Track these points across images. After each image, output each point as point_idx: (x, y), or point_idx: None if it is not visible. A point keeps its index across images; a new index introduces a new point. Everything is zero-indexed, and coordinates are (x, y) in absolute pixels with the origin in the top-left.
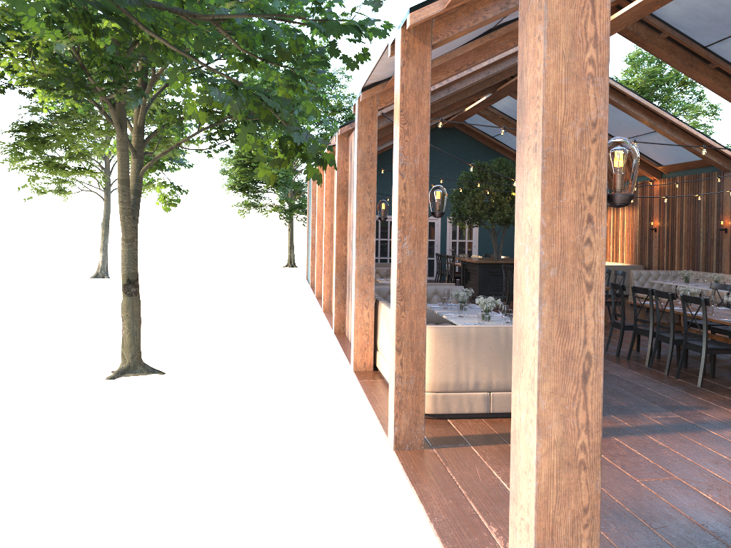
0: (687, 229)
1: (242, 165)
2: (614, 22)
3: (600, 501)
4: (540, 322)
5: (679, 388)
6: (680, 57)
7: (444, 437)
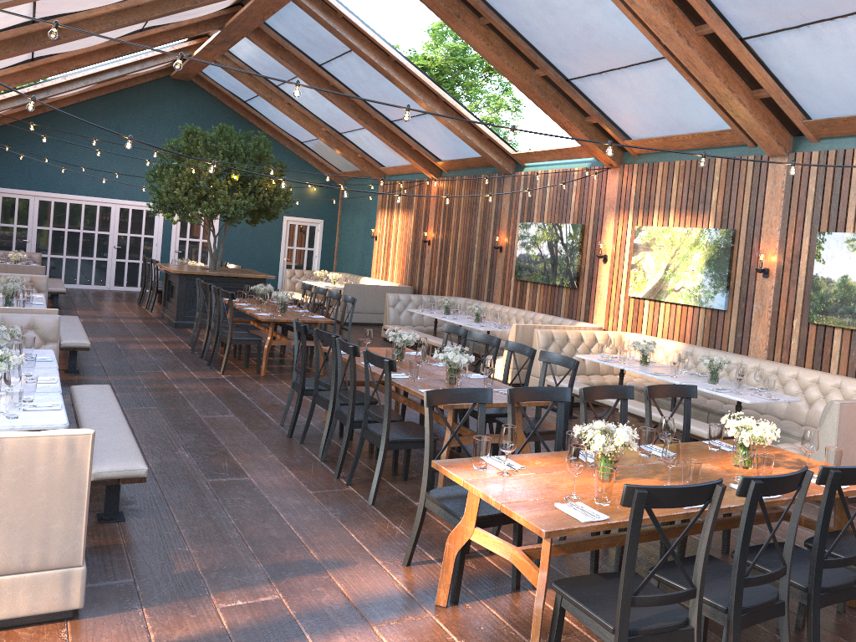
0: (462, 244)
1: None
2: None
3: None
4: None
5: (335, 511)
6: (444, 1)
7: None
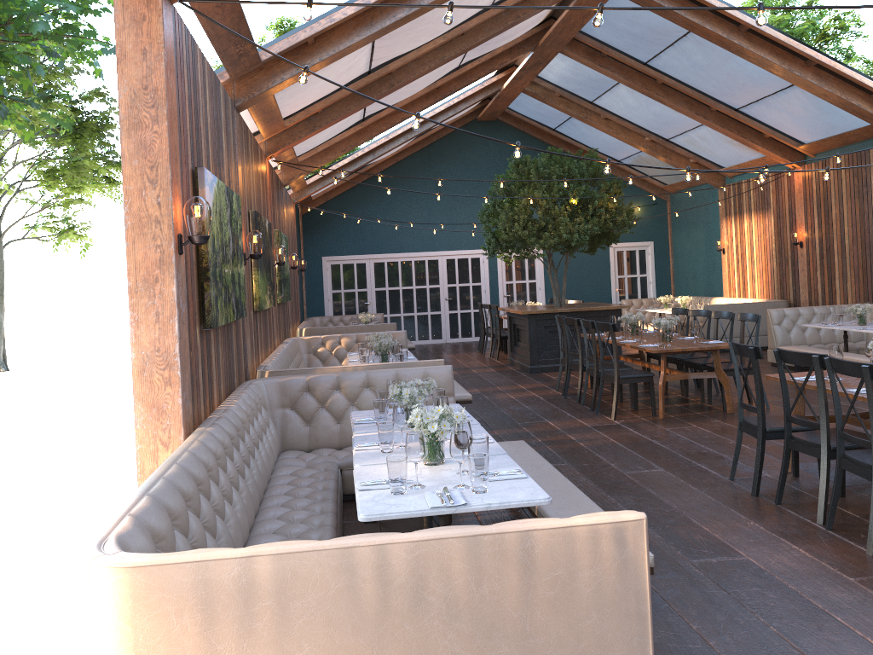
0: (853, 238)
1: None
2: None
3: None
4: None
5: None
6: None
7: None
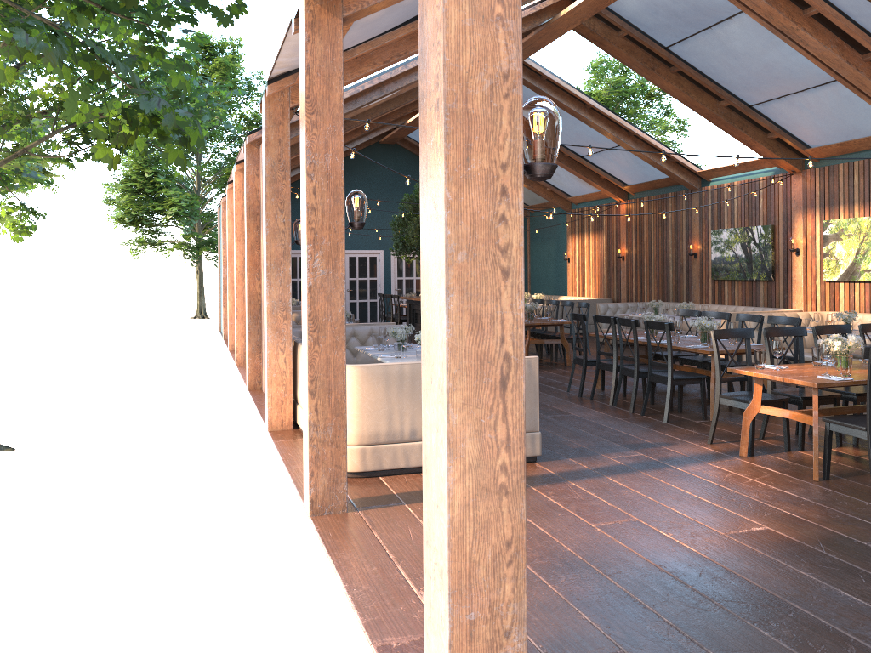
0: (656, 255)
1: (133, 191)
2: (568, 16)
3: (525, 531)
4: (447, 317)
5: (644, 425)
6: (641, 59)
7: (373, 496)
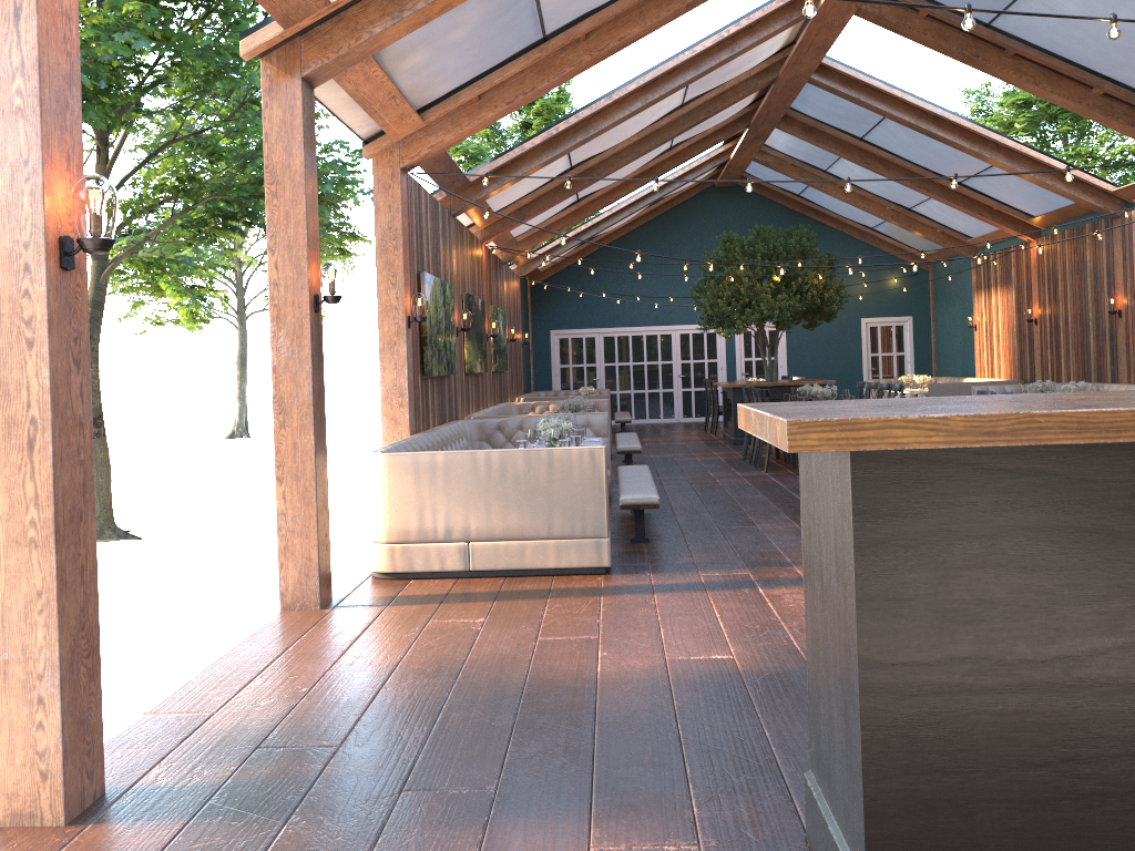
0: (1074, 316)
1: None
2: (832, 3)
3: (56, 584)
4: None
5: None
6: (956, 44)
7: (371, 597)
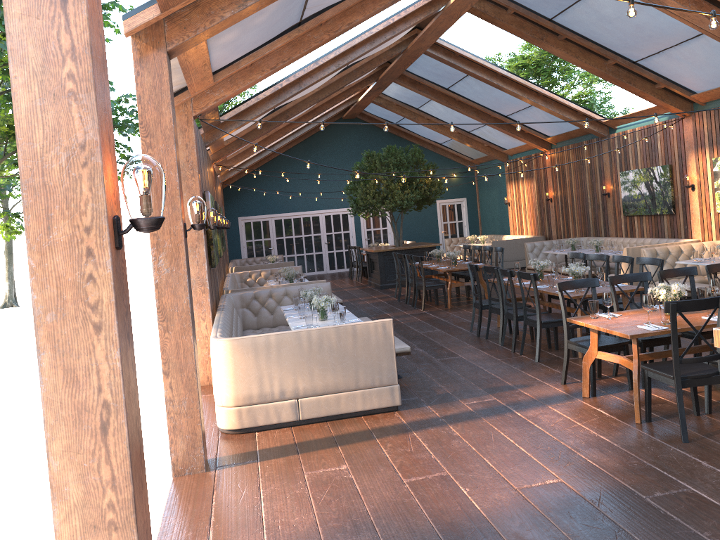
0: (577, 196)
1: None
2: (457, 3)
3: None
4: (40, 374)
5: (516, 366)
6: (530, 31)
7: (237, 454)
